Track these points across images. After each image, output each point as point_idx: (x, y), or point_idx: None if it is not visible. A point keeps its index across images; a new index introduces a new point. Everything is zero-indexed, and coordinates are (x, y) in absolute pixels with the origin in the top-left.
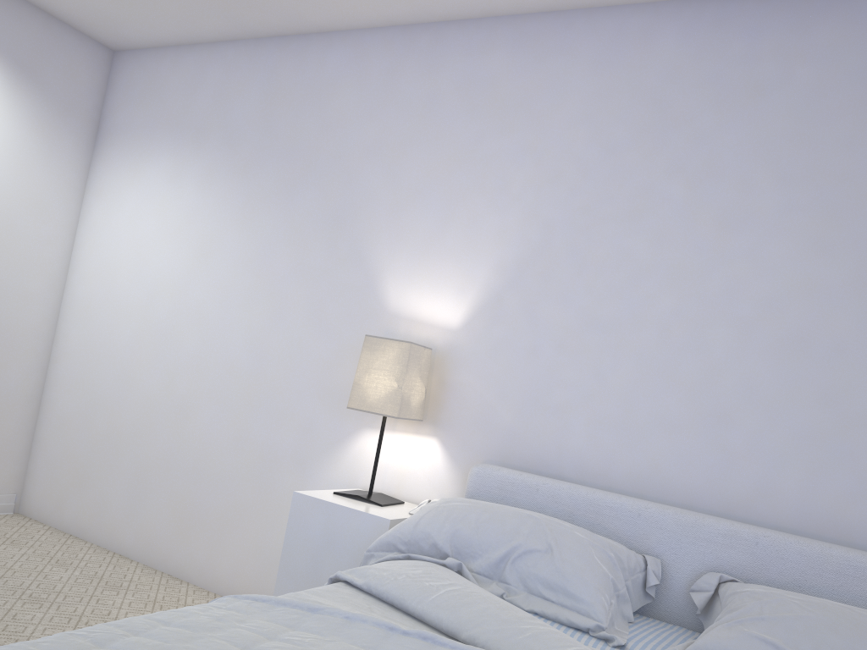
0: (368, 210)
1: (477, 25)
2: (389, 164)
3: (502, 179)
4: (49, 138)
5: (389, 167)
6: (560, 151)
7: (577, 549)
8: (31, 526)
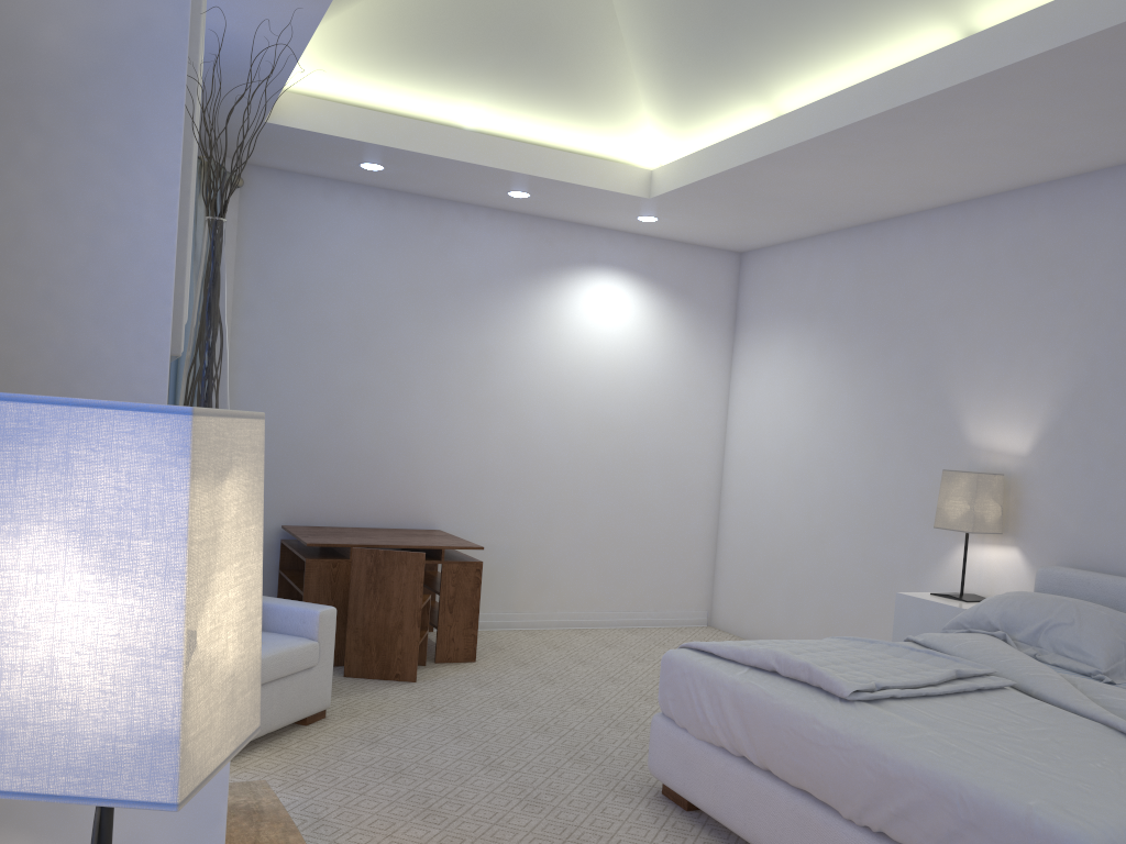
0: (946, 362)
1: (1020, 194)
2: (960, 322)
3: (1052, 325)
4: (702, 336)
5: (959, 324)
6: (1098, 296)
7: (1096, 622)
8: (720, 634)
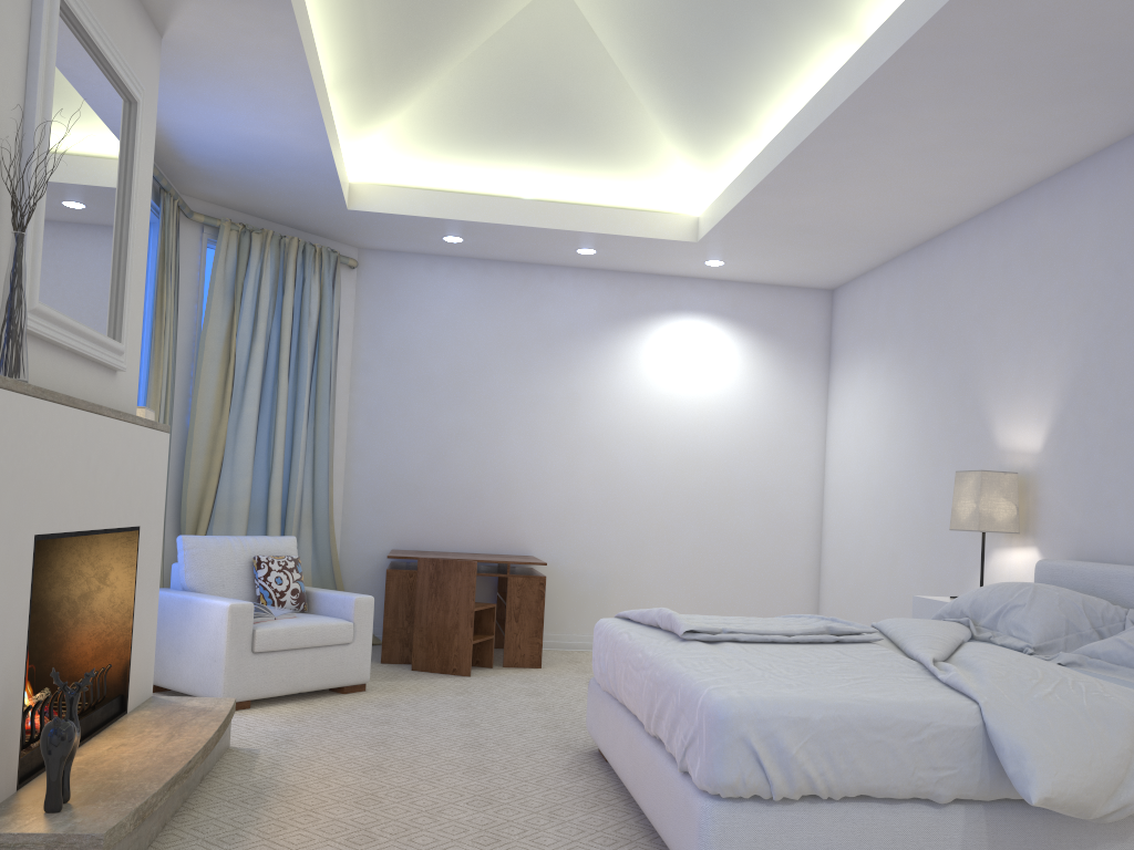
0: (979, 369)
1: (1027, 195)
2: (987, 327)
3: (1054, 318)
4: (793, 371)
5: (987, 330)
6: (1087, 283)
7: (1045, 601)
8: None
